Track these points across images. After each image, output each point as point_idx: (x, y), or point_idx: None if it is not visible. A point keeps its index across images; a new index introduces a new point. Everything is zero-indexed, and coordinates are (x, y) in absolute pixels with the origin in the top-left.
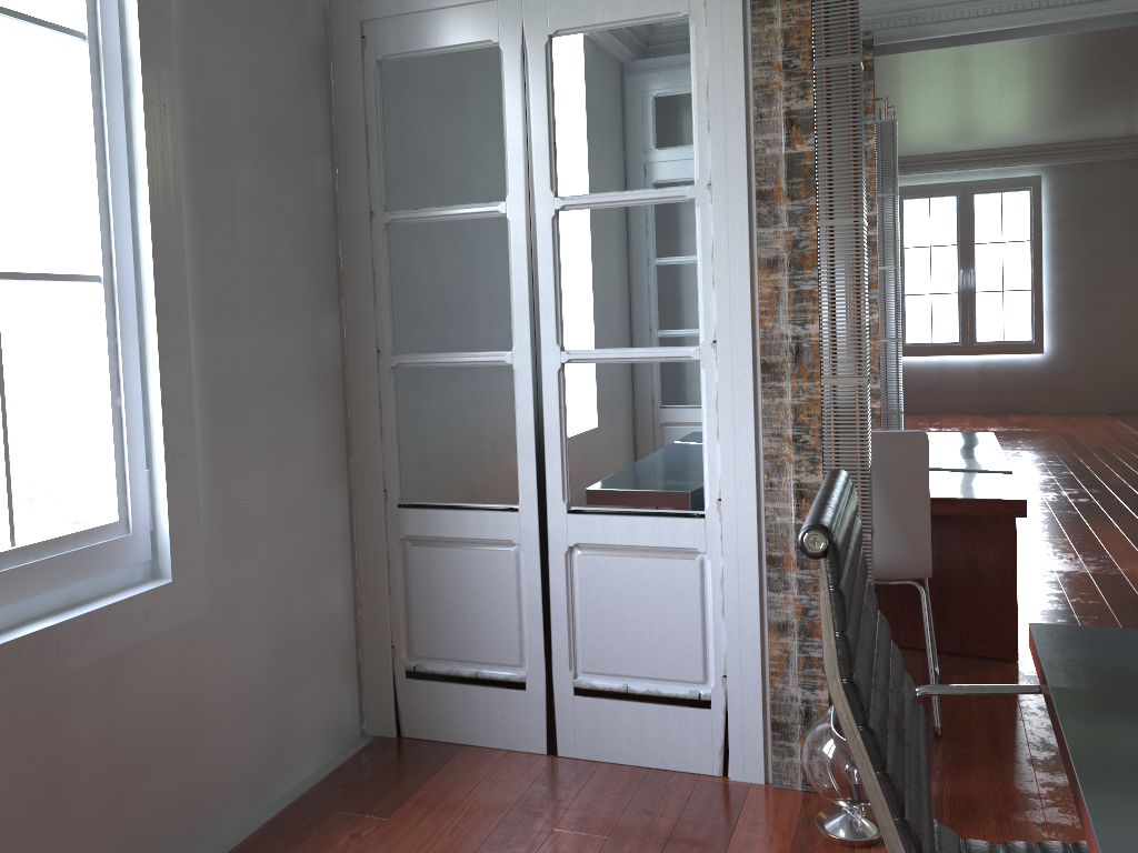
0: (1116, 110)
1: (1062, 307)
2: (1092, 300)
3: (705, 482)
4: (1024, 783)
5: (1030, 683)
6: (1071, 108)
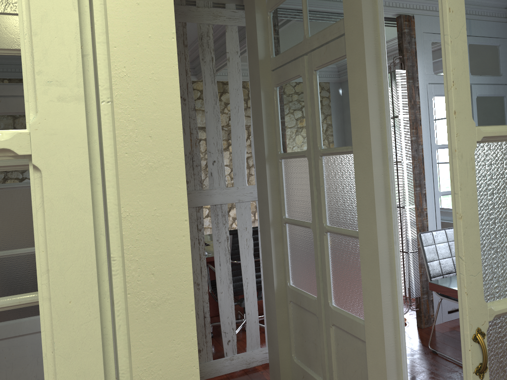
0: None
1: None
2: None
3: None
4: None
5: None
6: None
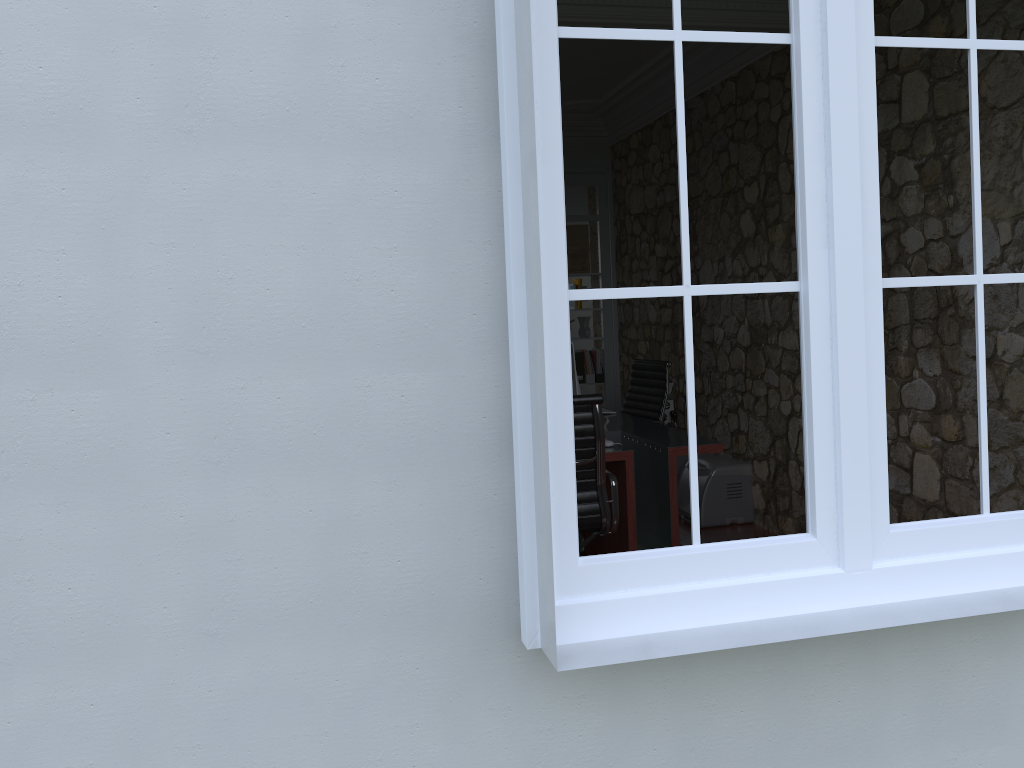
0: None
1: None
2: None
3: None
4: None
5: None
6: None
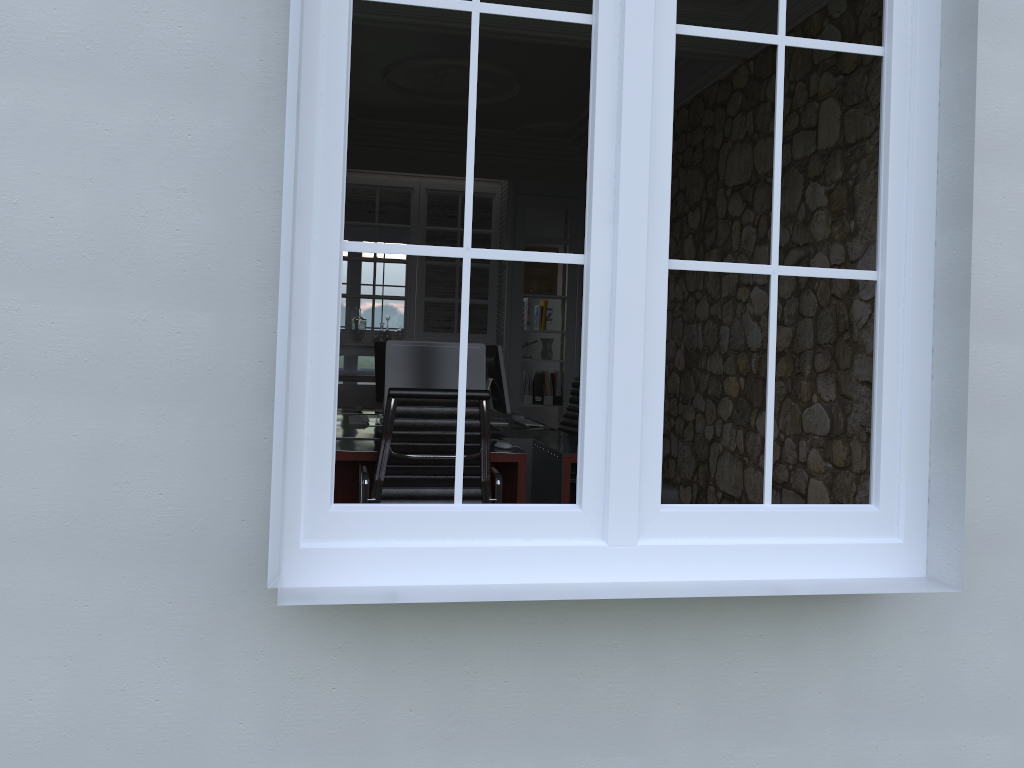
0: None
1: None
2: None
3: None
4: None
5: None
6: None
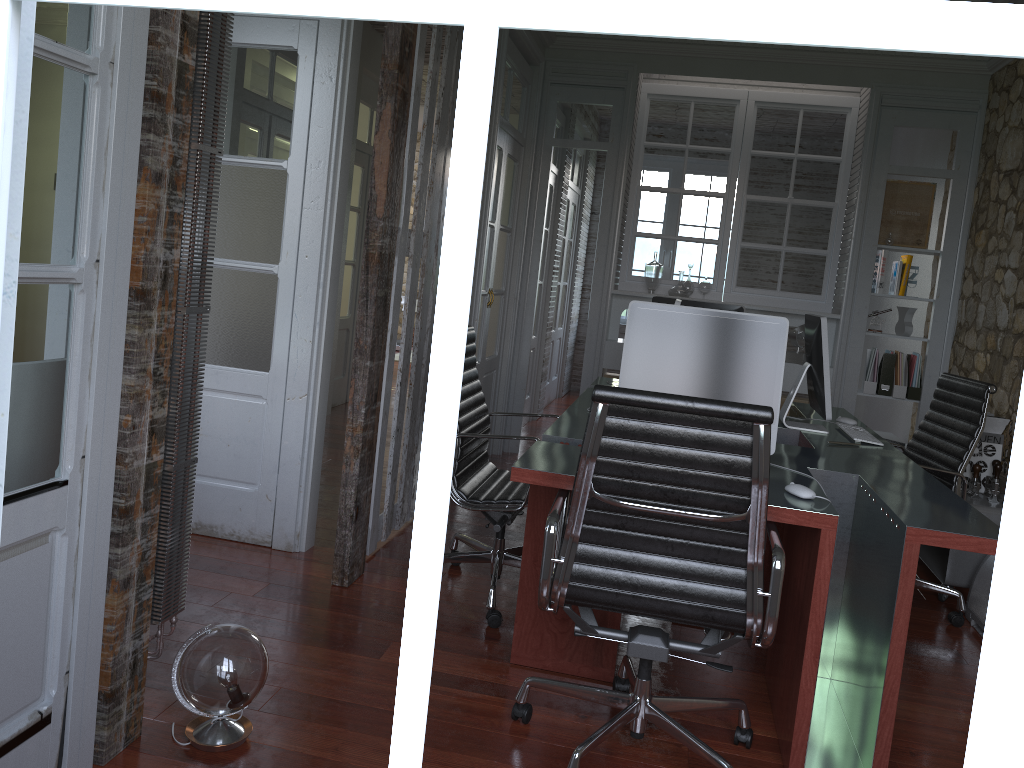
0: None
1: None
2: None
3: (65, 439)
4: (176, 646)
5: None
6: None
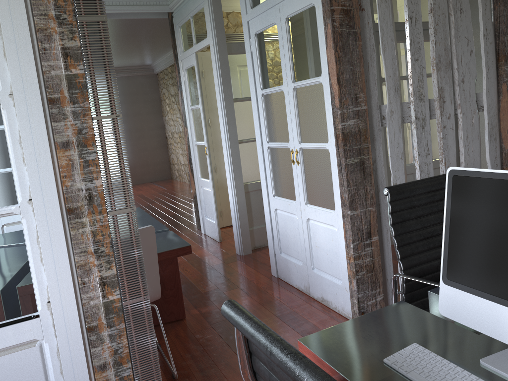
0: (140, 54)
1: (126, 139)
2: (138, 135)
3: (35, 293)
4: None
5: (197, 328)
6: (123, 52)
